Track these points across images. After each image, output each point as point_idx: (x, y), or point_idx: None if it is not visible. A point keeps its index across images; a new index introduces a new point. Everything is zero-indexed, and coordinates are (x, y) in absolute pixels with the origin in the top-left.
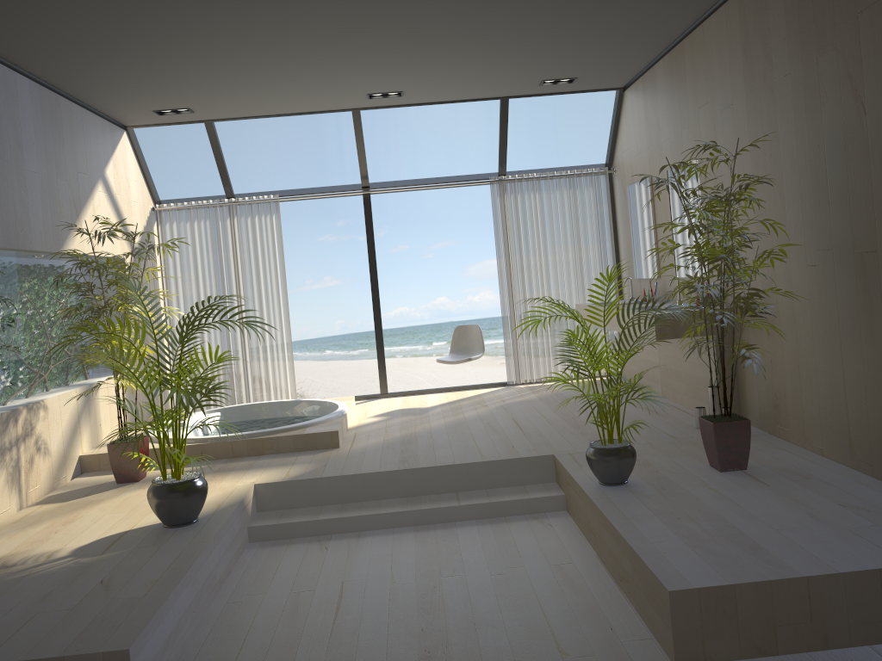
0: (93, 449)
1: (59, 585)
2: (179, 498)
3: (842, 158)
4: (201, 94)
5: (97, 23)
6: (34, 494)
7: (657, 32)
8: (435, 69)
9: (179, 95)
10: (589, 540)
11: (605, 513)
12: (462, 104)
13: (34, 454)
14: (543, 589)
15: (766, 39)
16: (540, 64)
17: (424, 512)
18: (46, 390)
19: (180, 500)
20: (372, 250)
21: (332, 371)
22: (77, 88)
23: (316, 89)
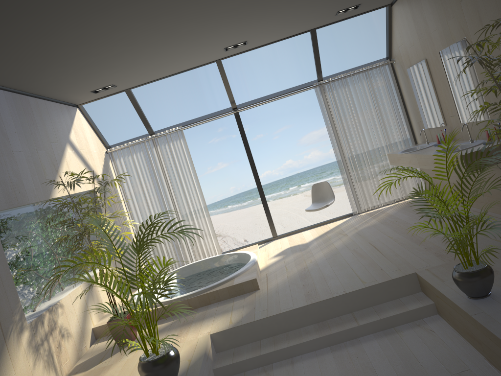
0: (100, 321)
1: None
2: (161, 370)
3: None
4: (118, 73)
5: (32, 41)
6: (66, 367)
7: None
8: (266, 20)
9: (104, 77)
10: (472, 343)
11: (491, 330)
12: (275, 43)
13: (60, 340)
14: None
15: None
16: None
17: (334, 335)
18: (60, 293)
19: (162, 371)
20: (247, 147)
21: (234, 217)
22: (37, 88)
23: (190, 52)
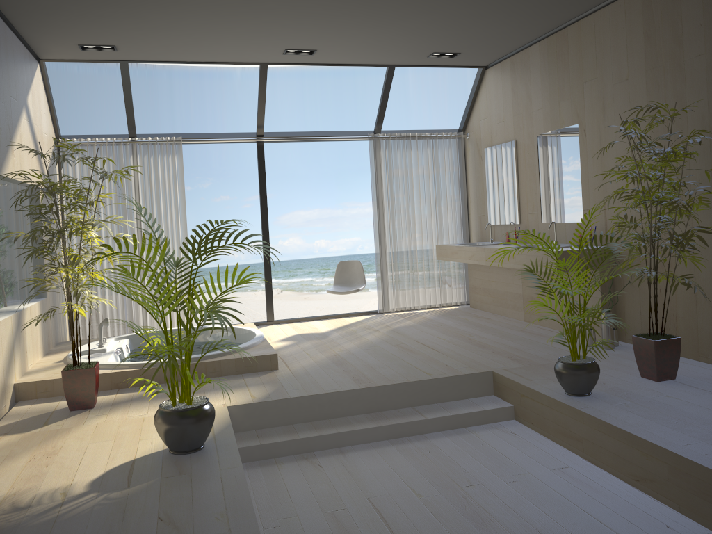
0: (24, 377)
1: (111, 526)
2: (195, 424)
3: None
4: (138, 31)
5: None
6: None
7: (552, 17)
8: (360, 30)
9: (116, 30)
10: (565, 445)
11: (605, 421)
12: (279, 79)
13: None
14: (567, 493)
15: (676, 25)
16: (444, 36)
17: (396, 426)
18: None
19: (196, 425)
20: (264, 192)
21: None
22: (18, 10)
23: (246, 38)
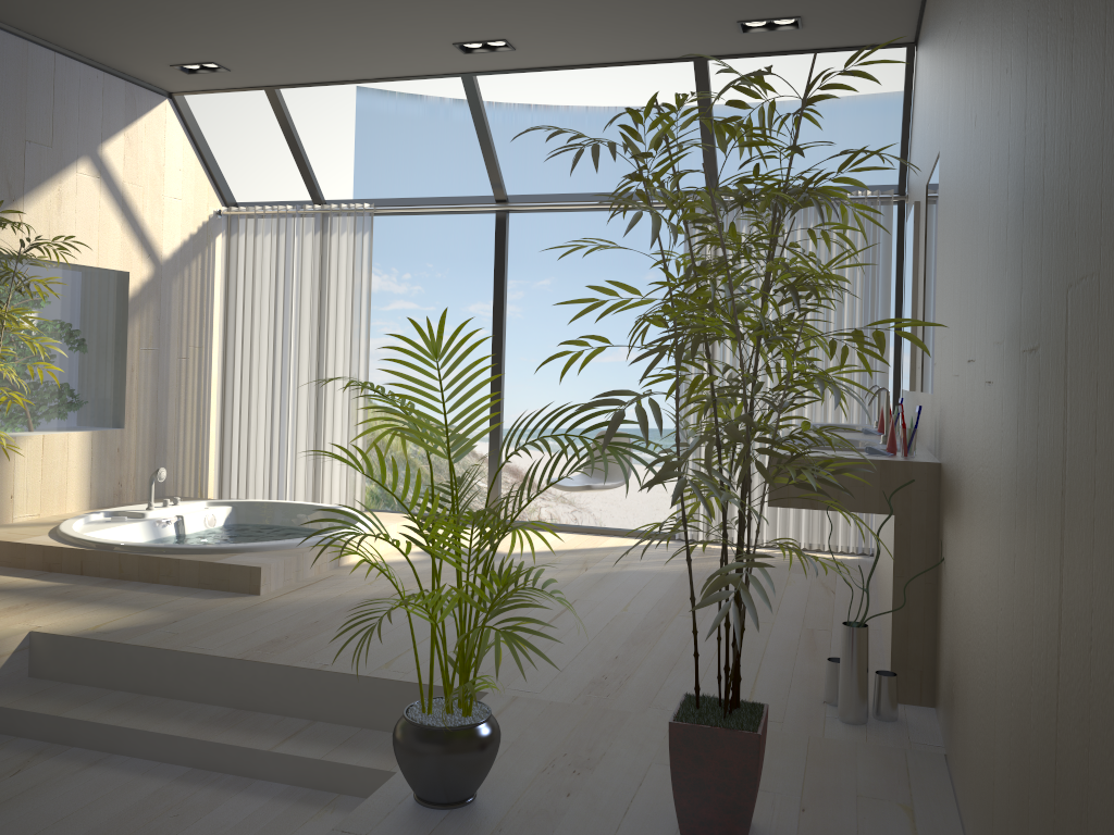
0: None
1: None
2: None
3: (1024, 90)
4: (200, 35)
5: None
6: None
7: None
8: None
9: (170, 36)
10: None
11: None
12: (842, 119)
13: None
14: None
15: None
16: None
17: (211, 748)
18: None
19: None
20: (500, 297)
21: None
22: (17, 18)
23: (359, 30)
